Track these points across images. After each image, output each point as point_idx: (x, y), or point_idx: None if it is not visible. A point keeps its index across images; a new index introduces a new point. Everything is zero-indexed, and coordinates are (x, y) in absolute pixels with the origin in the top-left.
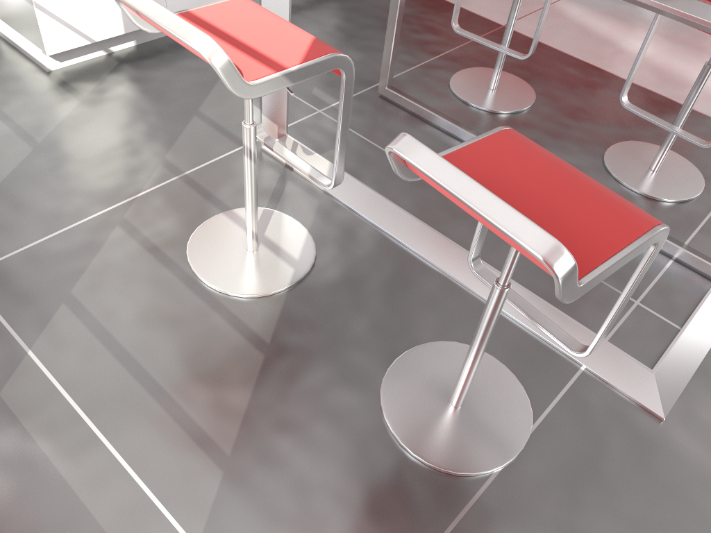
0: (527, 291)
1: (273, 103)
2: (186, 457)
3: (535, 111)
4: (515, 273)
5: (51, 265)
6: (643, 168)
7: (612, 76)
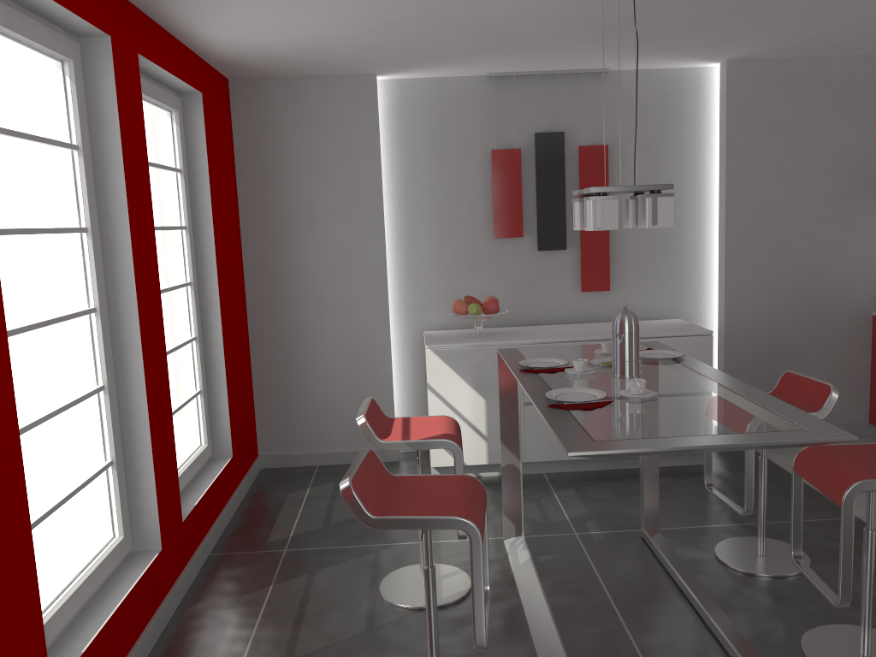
0: None
1: (511, 506)
2: (276, 649)
3: (787, 580)
4: None
5: (322, 558)
6: (850, 649)
7: None
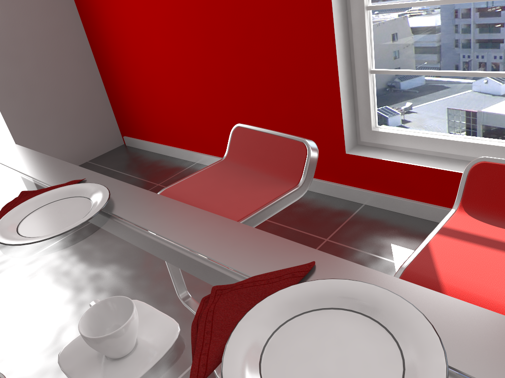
0: None
1: None
2: None
3: None
4: None
5: None
6: None
7: None
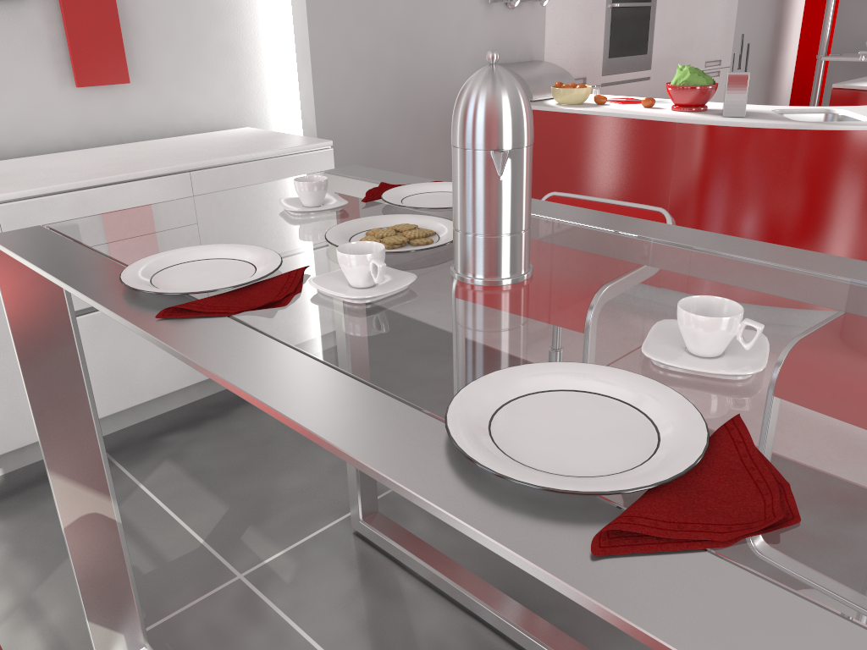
0: None
1: (107, 600)
2: None
3: None
4: None
5: None
6: None
7: None
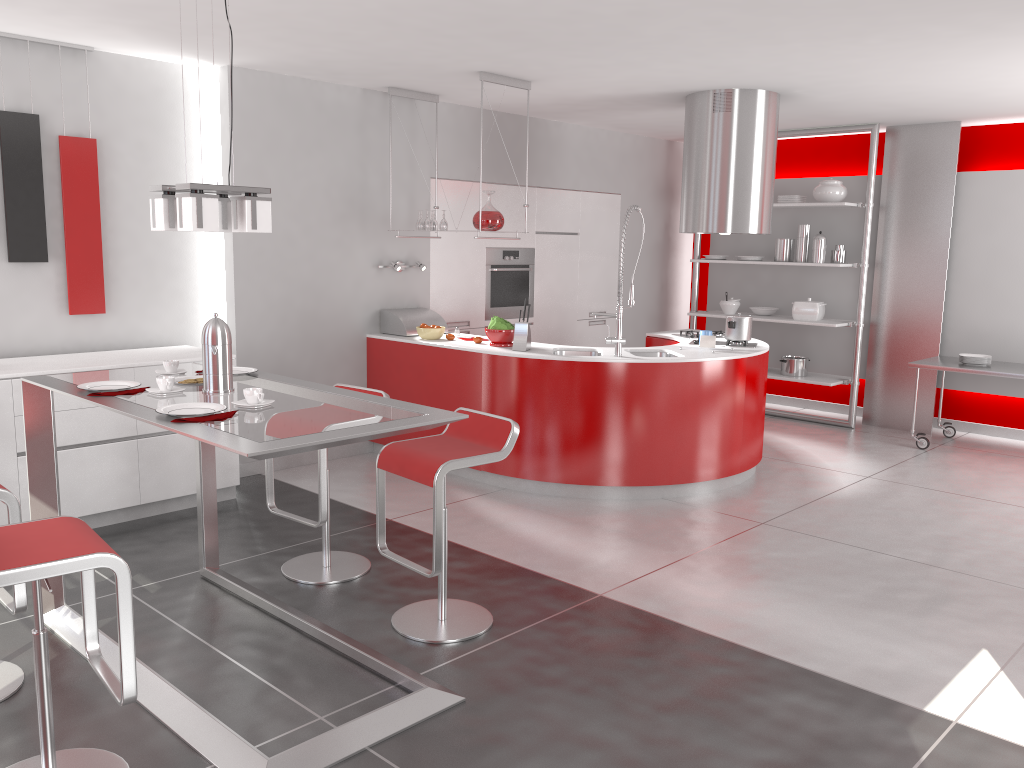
0: (197, 705)
1: None
2: None
3: (358, 581)
4: (211, 699)
5: None
6: (431, 617)
7: (472, 551)
